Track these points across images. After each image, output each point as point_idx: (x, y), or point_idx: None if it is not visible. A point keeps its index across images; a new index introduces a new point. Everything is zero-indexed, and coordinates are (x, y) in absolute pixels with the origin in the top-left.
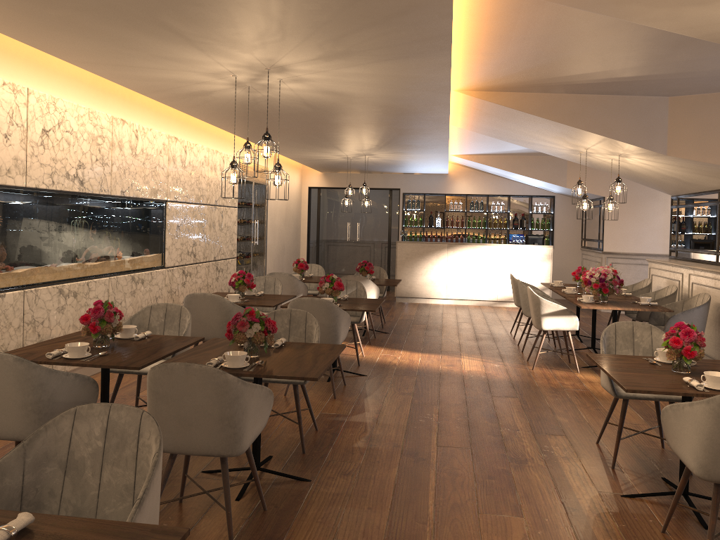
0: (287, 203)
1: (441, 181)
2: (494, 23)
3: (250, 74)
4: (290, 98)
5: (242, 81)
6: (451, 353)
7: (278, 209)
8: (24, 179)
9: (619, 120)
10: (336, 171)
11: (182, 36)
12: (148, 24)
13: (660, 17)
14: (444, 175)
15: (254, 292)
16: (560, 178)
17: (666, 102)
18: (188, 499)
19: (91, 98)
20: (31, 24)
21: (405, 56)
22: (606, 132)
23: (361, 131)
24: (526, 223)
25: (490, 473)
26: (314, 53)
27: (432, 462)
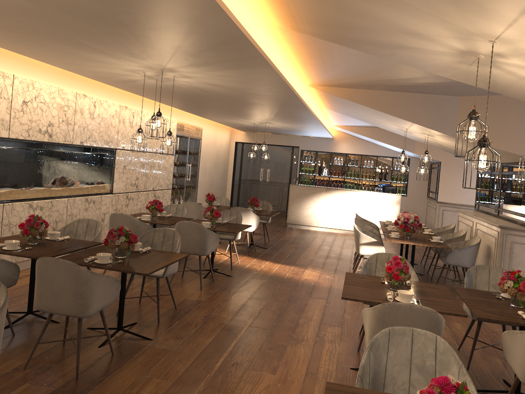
0: (218, 152)
1: (329, 143)
2: (305, 47)
3: (153, 72)
4: (189, 87)
5: (151, 76)
6: (302, 266)
7: (209, 156)
8: (8, 133)
9: (422, 111)
10: (254, 131)
11: (96, 49)
12: (71, 42)
13: (386, 54)
14: (331, 139)
15: (169, 214)
16: (410, 146)
17: (456, 100)
18: (69, 343)
19: (61, 81)
20: (3, 39)
21: (244, 67)
22: (412, 119)
23: (251, 108)
24: (389, 176)
25: (272, 346)
26: (185, 62)
27: (239, 336)
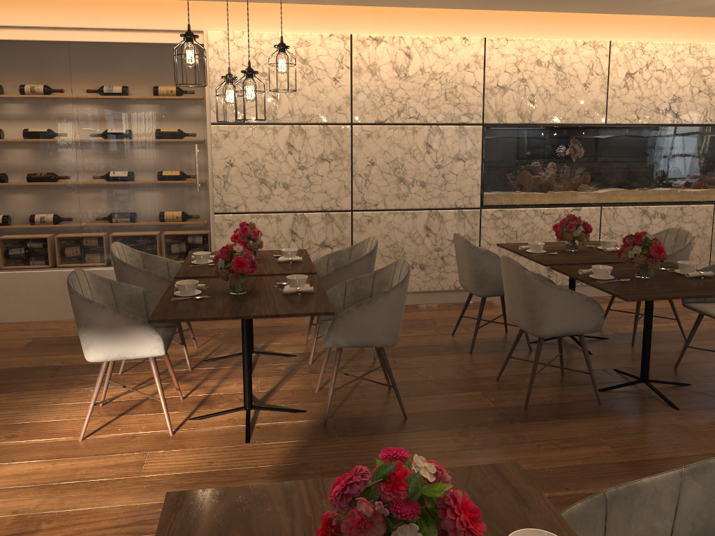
0: None
1: None
2: None
3: None
4: None
5: None
6: None
7: None
8: (604, 117)
9: None
10: None
11: None
12: None
13: None
14: None
15: None
16: None
17: None
18: (569, 376)
19: (695, 33)
20: (547, 3)
21: None
22: None
23: None
24: None
25: None
26: None
27: None
